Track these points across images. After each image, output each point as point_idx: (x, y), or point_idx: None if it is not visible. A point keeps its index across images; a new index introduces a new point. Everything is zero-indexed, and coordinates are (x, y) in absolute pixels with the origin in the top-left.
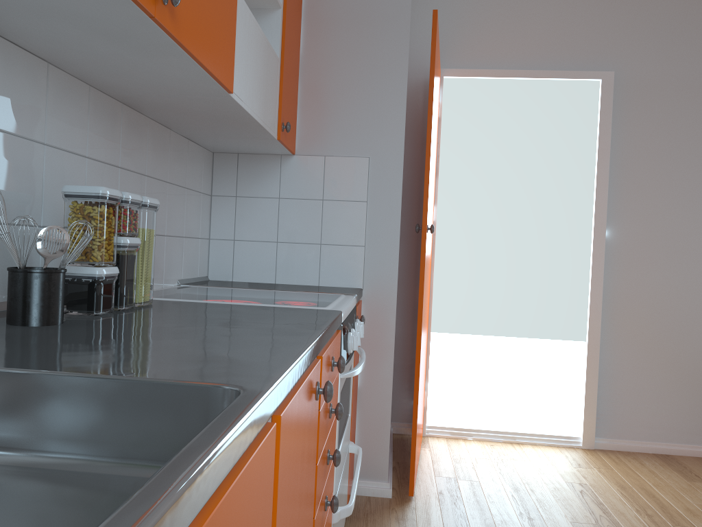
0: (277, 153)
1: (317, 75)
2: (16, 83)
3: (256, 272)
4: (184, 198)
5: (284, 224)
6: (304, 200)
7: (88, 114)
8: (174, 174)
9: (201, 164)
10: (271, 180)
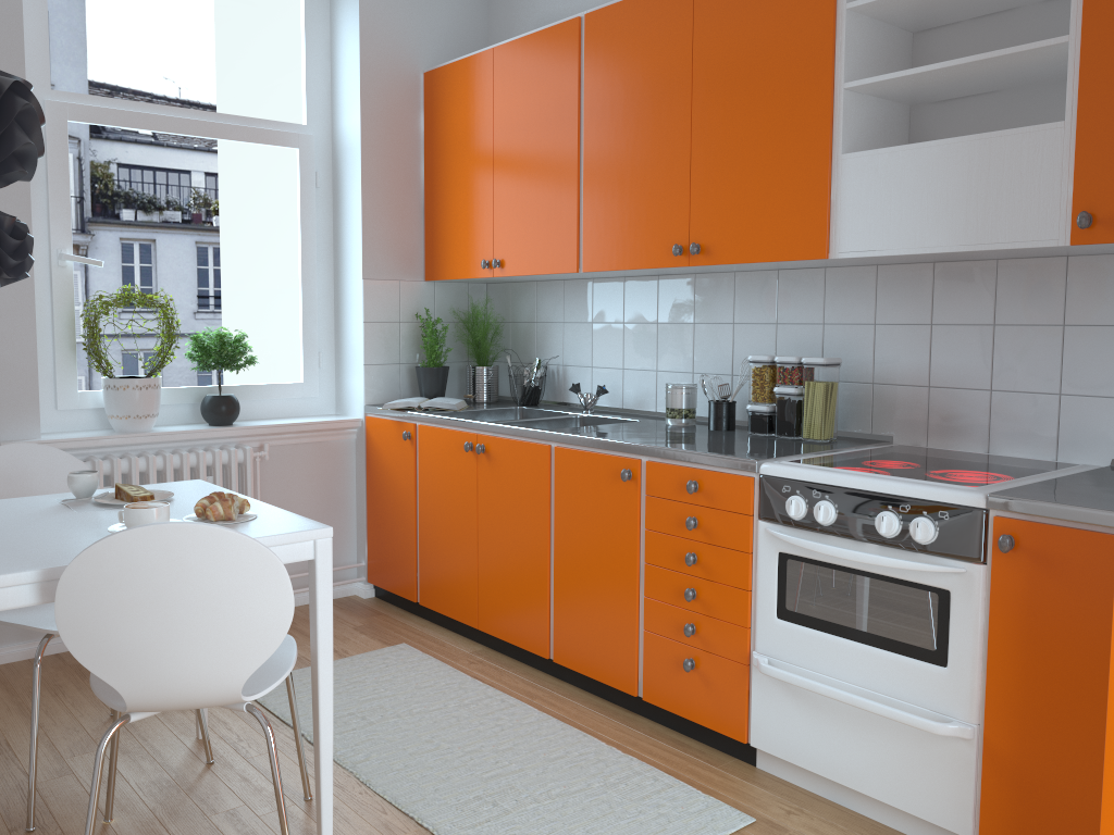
0: None
1: None
2: (795, 292)
3: None
4: None
5: None
6: None
7: (876, 289)
8: (1086, 312)
9: None
10: None
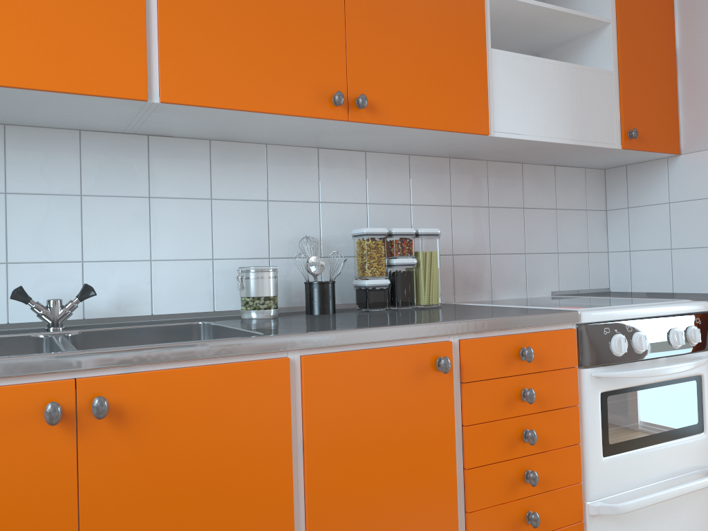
0: (660, 157)
1: (697, 63)
2: (338, 171)
3: (653, 282)
4: (554, 218)
5: (676, 229)
6: (694, 200)
7: (409, 175)
8: (533, 200)
9: (583, 183)
10: (659, 186)
